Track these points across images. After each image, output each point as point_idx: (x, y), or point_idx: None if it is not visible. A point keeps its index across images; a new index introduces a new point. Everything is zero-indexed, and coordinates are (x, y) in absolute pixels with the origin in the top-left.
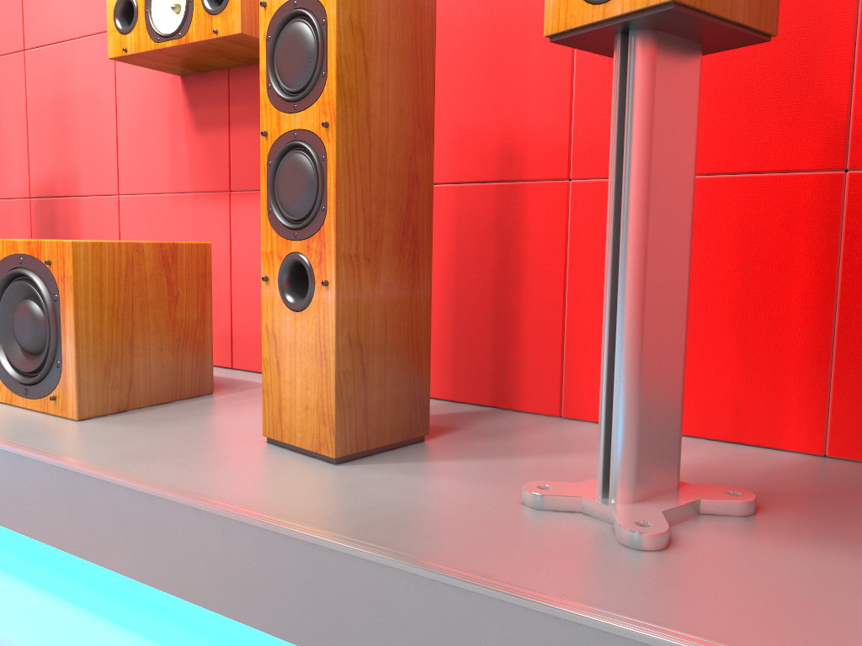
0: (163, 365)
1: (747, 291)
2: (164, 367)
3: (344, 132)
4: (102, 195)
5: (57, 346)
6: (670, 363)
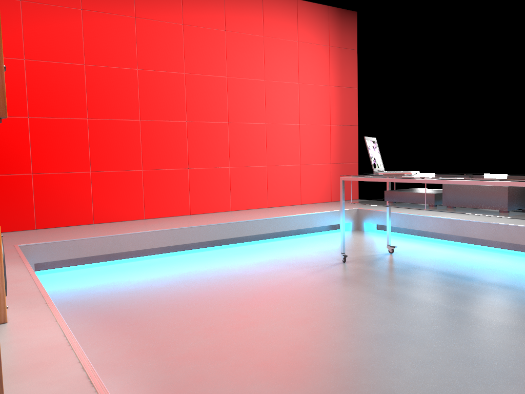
0: None
1: None
2: None
3: None
4: None
5: None
6: None
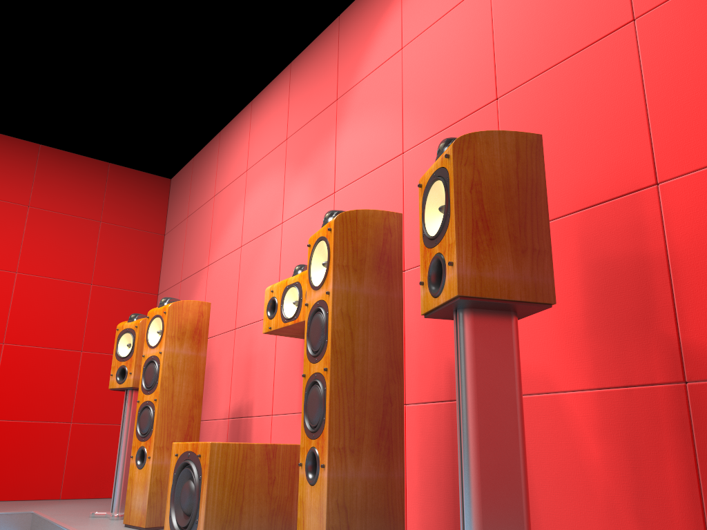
0: (261, 527)
1: (636, 477)
2: (262, 528)
3: (336, 373)
4: (263, 415)
5: (197, 509)
6: (510, 521)
